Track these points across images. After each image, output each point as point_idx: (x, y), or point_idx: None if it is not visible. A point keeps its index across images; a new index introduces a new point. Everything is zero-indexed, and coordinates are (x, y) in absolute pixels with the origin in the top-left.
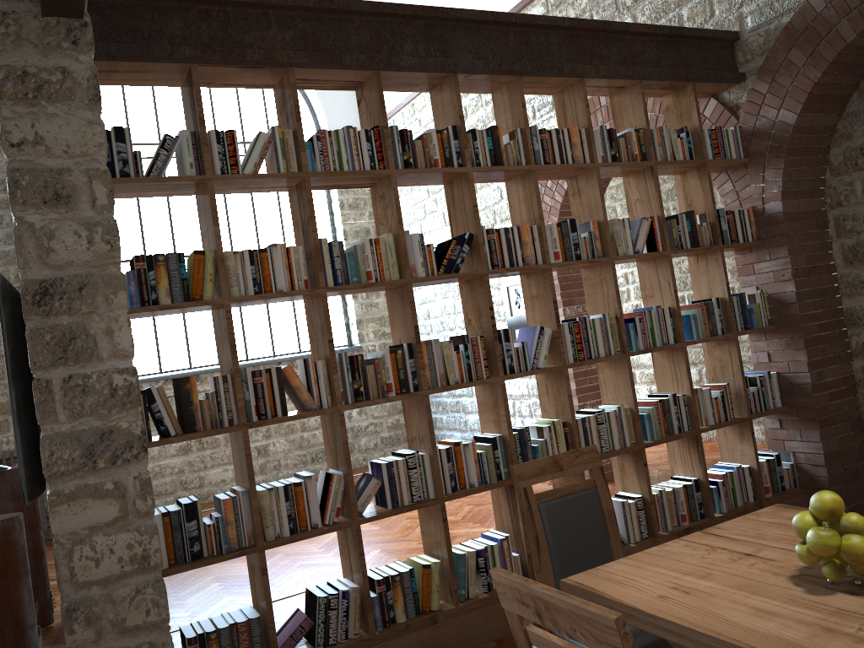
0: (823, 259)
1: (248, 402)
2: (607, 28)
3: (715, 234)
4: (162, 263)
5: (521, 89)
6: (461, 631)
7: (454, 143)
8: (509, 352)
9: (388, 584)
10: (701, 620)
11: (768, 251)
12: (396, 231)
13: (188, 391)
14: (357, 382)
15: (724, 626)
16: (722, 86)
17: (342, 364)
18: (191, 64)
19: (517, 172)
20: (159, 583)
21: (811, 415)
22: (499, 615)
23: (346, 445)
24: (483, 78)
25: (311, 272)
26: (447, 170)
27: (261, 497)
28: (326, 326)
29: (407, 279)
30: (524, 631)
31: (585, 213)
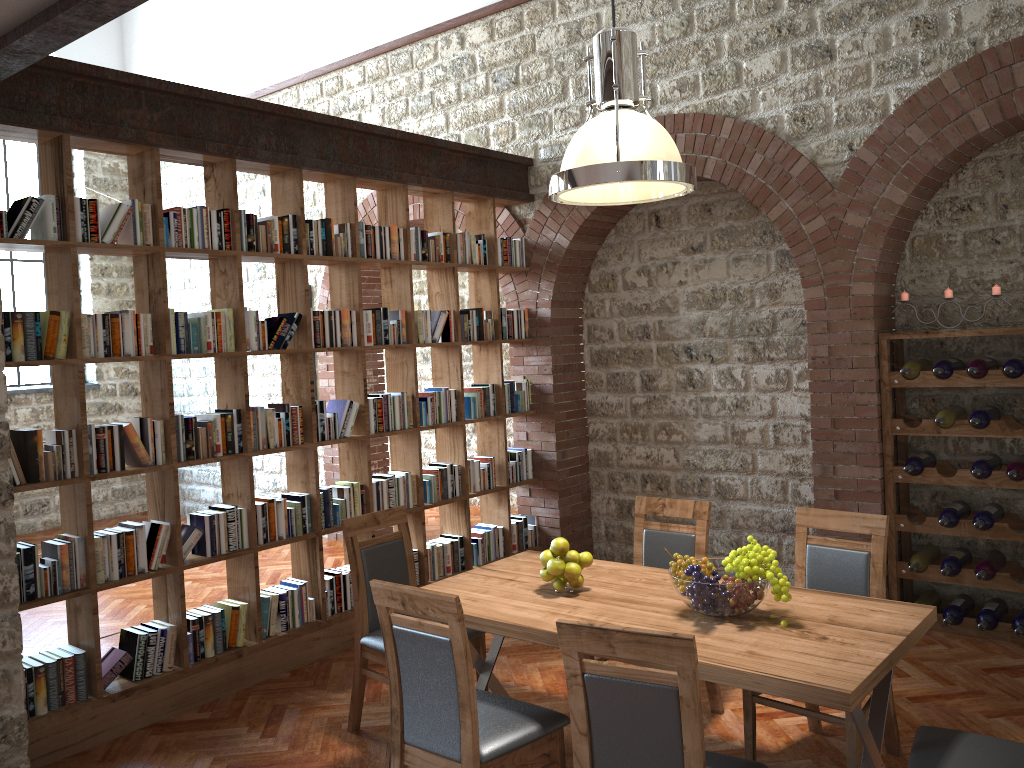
0: (576, 359)
1: (91, 456)
2: (431, 143)
3: (497, 329)
4: (20, 321)
5: (354, 189)
6: (262, 664)
7: (293, 231)
8: (322, 421)
9: (201, 623)
10: (485, 613)
11: (536, 347)
12: (236, 307)
13: (36, 444)
14: (190, 442)
15: (498, 615)
16: (515, 202)
17: (179, 425)
18: (65, 134)
19: (344, 262)
20: (16, 617)
21: (554, 486)
22: (295, 650)
23: (177, 498)
24: (322, 174)
25: (156, 338)
26: (286, 256)
27: (95, 544)
28: (168, 390)
29: (243, 352)
30: (389, 617)
31: (394, 302)
